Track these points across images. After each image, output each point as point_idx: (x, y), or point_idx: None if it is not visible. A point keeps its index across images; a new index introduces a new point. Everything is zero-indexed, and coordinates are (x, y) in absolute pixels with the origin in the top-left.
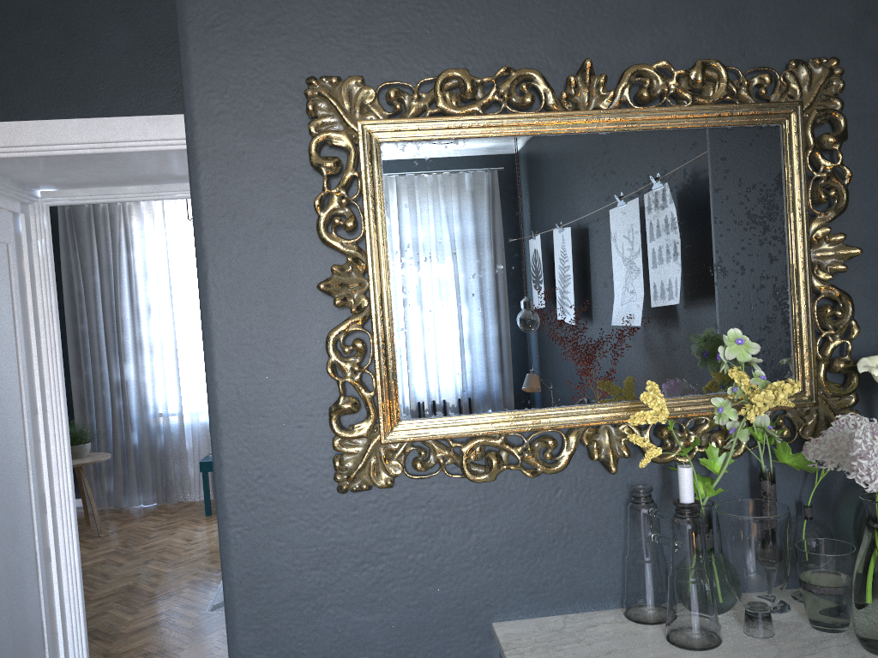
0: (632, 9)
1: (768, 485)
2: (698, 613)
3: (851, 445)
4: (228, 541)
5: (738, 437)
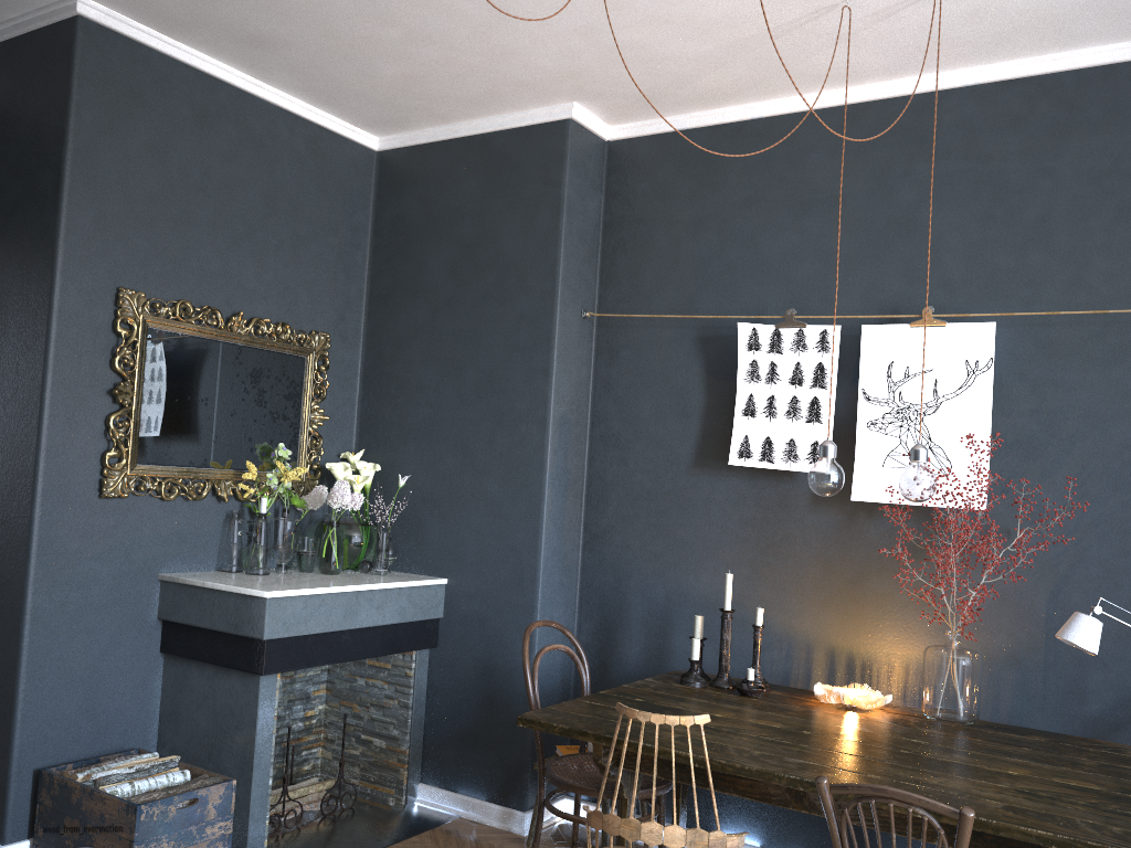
0: (257, 291)
1: (287, 513)
2: (264, 559)
3: (332, 488)
4: (39, 518)
5: (278, 491)
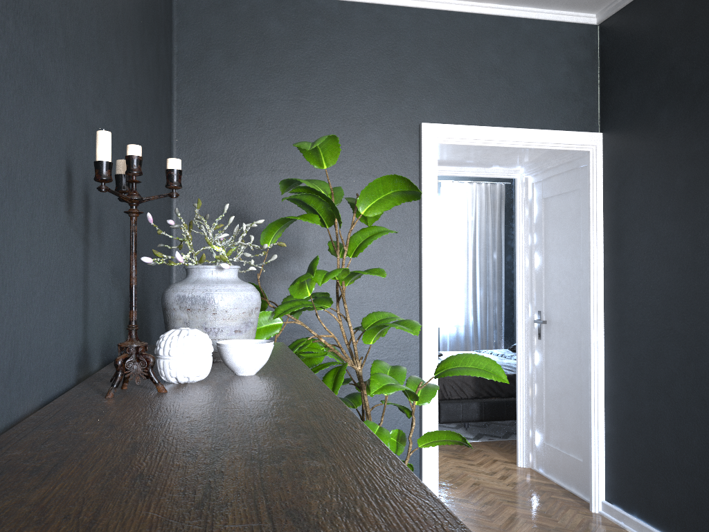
0: None
1: None
2: None
3: None
4: None
5: None
